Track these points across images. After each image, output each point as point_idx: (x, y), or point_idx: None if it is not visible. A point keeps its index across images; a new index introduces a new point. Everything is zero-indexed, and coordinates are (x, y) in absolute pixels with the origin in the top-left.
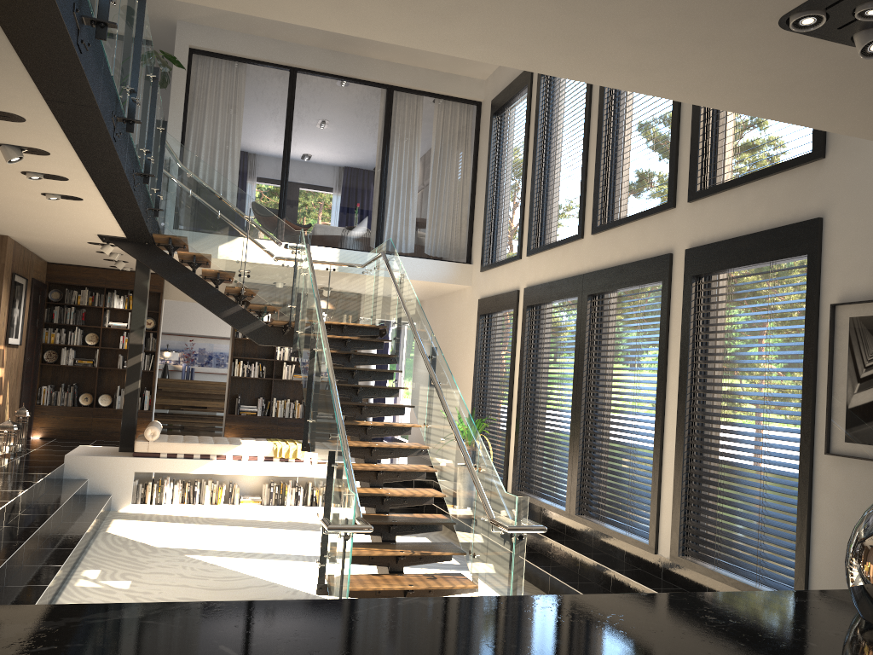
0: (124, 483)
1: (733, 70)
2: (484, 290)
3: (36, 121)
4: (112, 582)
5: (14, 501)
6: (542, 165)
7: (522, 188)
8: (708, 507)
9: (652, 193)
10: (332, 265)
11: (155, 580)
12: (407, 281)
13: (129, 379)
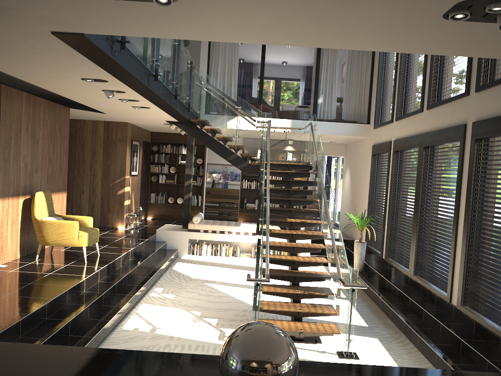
0: (183, 244)
1: (436, 38)
2: (375, 140)
3: (112, 81)
4: (166, 295)
5: (126, 253)
6: (405, 65)
7: (394, 80)
8: (477, 278)
9: (462, 84)
10: (287, 129)
11: (186, 295)
12: (319, 140)
13: (185, 192)
